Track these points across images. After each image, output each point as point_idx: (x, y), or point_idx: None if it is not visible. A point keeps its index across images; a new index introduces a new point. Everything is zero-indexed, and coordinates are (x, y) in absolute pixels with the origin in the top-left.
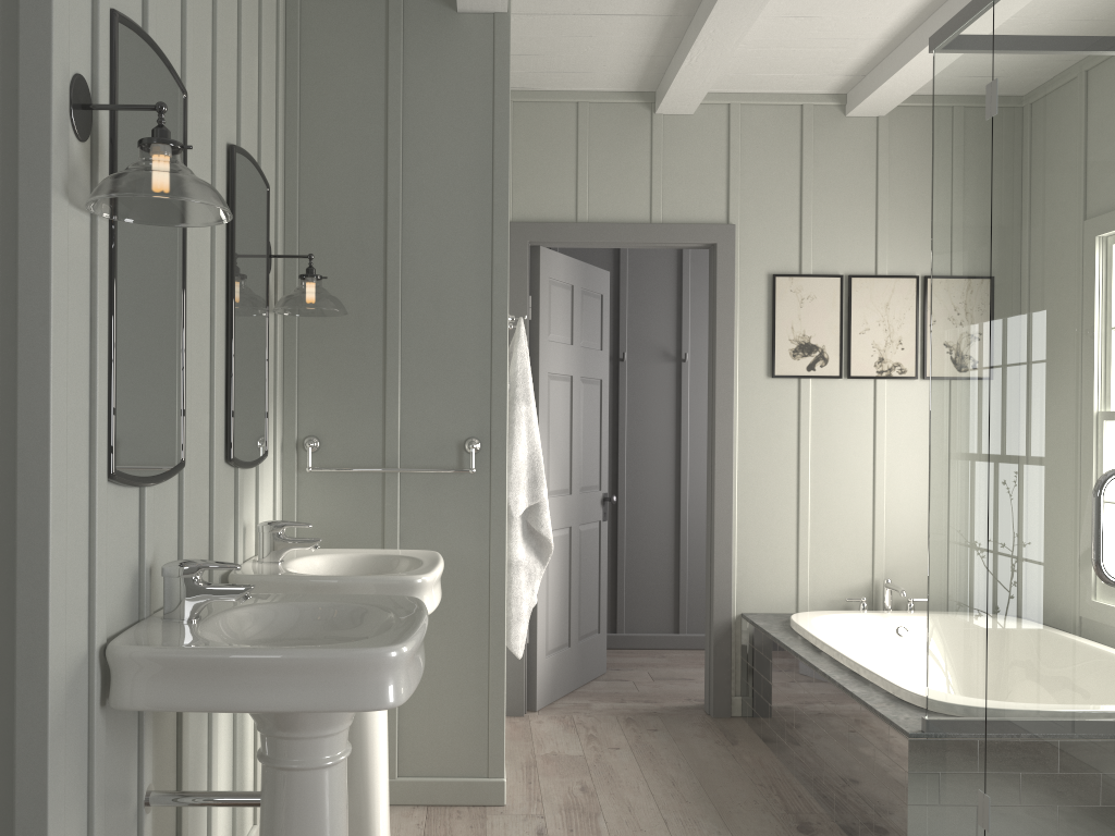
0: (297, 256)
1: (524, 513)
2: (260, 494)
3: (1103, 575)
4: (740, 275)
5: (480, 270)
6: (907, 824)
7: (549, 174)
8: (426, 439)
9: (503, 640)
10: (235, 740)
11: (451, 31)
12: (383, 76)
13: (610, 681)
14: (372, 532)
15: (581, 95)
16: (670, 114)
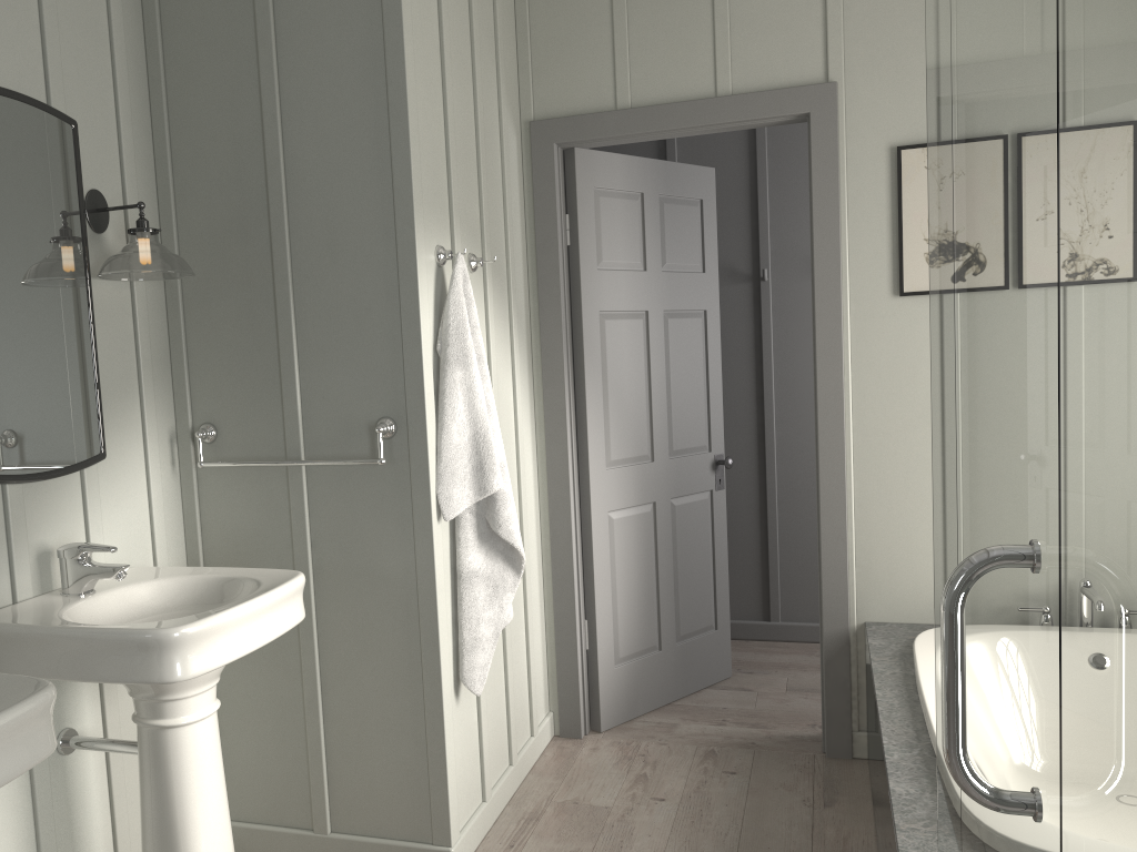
0: (126, 206)
1: (480, 509)
2: (91, 506)
3: (965, 785)
4: (849, 154)
5: (380, 196)
6: None
7: (577, 51)
8: (332, 421)
9: (439, 676)
10: (35, 808)
11: None
12: None
13: (727, 691)
14: (282, 539)
15: None
16: None
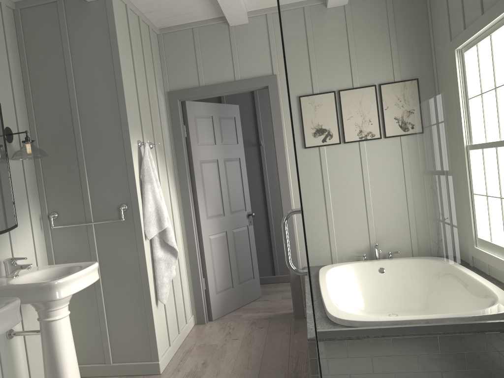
0: (20, 132)
1: (160, 235)
2: (13, 244)
3: (291, 269)
4: (283, 99)
5: (116, 124)
6: None
7: (183, 65)
8: (103, 207)
9: (150, 297)
10: (0, 359)
11: (86, 11)
12: (60, 39)
13: (260, 301)
14: (86, 252)
15: (193, 24)
16: (237, 25)
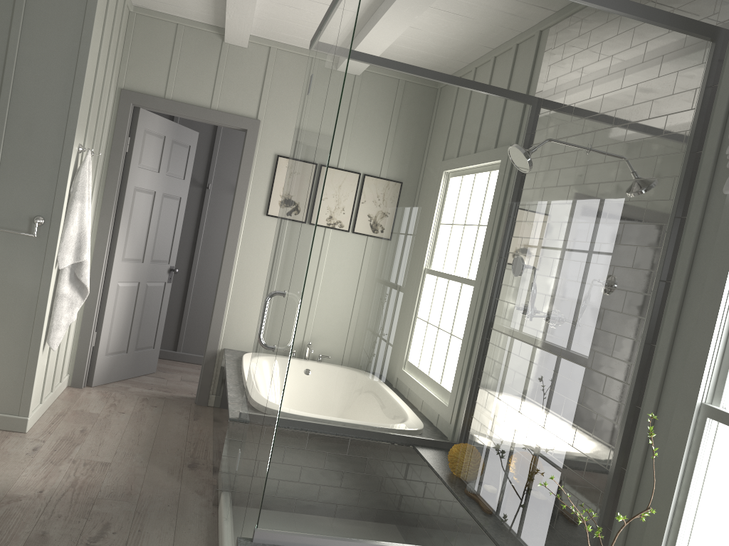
0: None
1: (73, 266)
2: None
3: (260, 342)
4: (259, 152)
5: (60, 116)
6: (220, 465)
7: (152, 64)
8: (10, 211)
9: (40, 338)
10: None
11: None
12: None
13: (153, 377)
14: None
15: (180, 20)
16: (233, 45)
